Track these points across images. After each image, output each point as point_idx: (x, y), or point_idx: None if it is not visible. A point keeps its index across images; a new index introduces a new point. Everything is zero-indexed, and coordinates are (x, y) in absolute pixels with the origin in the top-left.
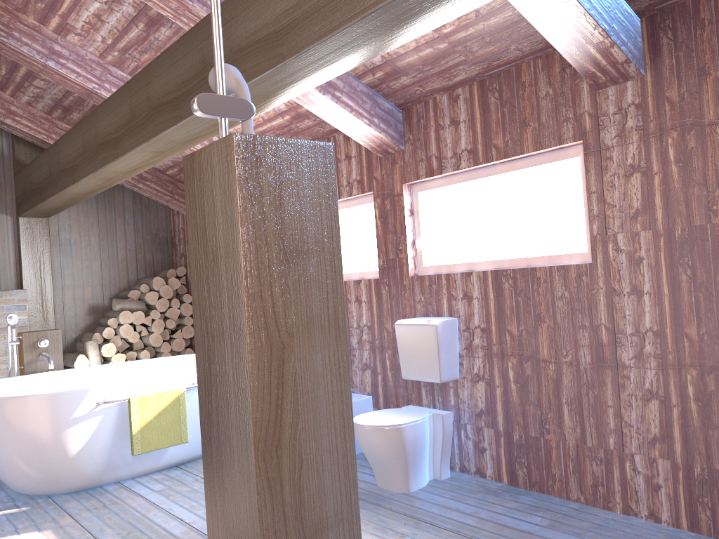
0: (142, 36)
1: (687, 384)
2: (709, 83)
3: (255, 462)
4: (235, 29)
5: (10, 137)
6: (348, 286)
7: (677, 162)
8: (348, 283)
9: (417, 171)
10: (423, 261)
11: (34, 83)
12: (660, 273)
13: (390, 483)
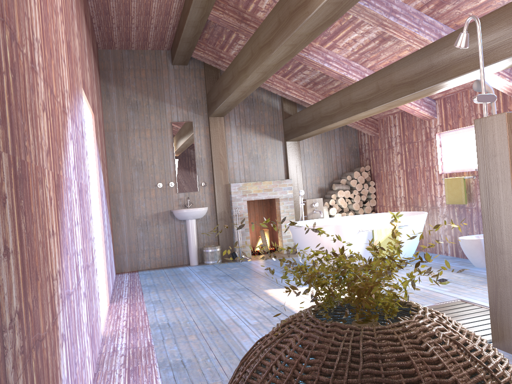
0: (375, 46)
1: None
2: None
3: None
4: (453, 49)
5: (280, 99)
6: None
7: None
8: None
9: None
10: None
11: (303, 72)
12: None
13: None
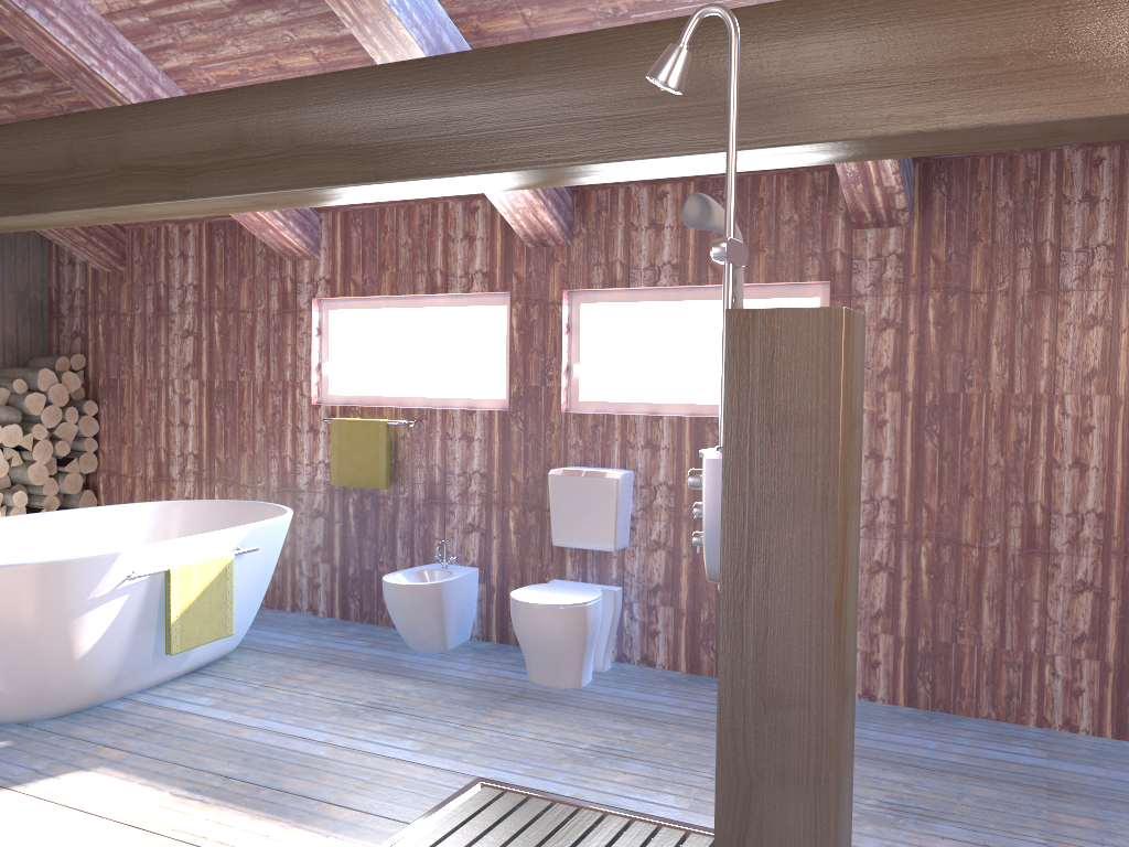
0: (220, 11)
1: (921, 555)
2: (979, 249)
3: (835, 625)
4: (526, 90)
5: None
6: (450, 416)
7: (937, 325)
8: (451, 413)
9: (589, 277)
10: (579, 394)
11: None
12: (904, 438)
13: (556, 677)
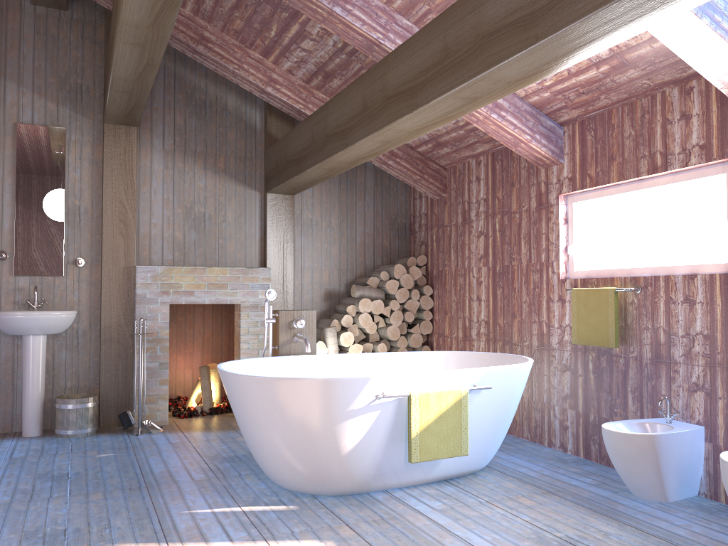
0: None
1: None
2: None
3: None
4: None
5: (263, 110)
6: (673, 282)
7: None
8: (673, 279)
9: None
10: None
11: (302, 45)
12: None
13: None
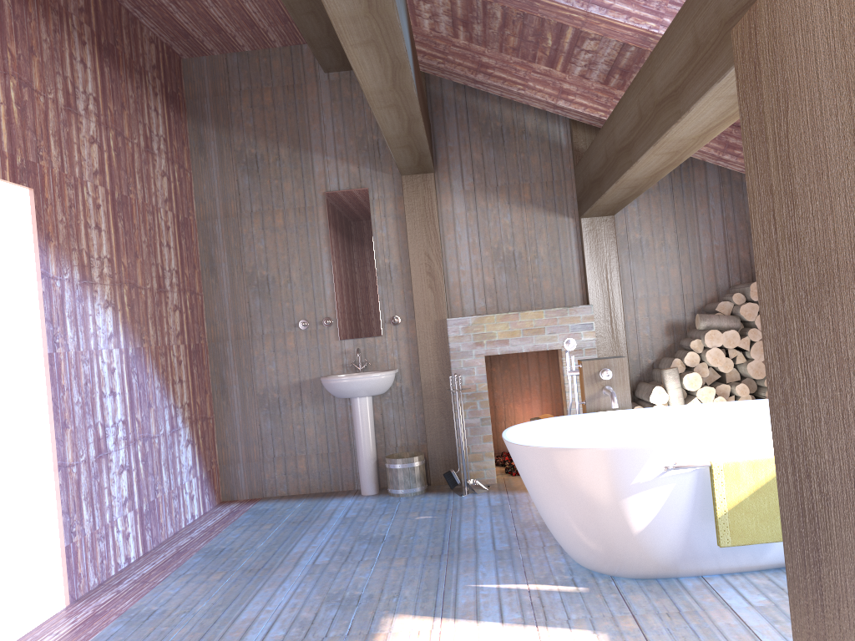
0: None
1: None
2: None
3: None
4: None
5: (567, 123)
6: None
7: None
8: None
9: None
10: None
11: (584, 47)
12: None
13: None
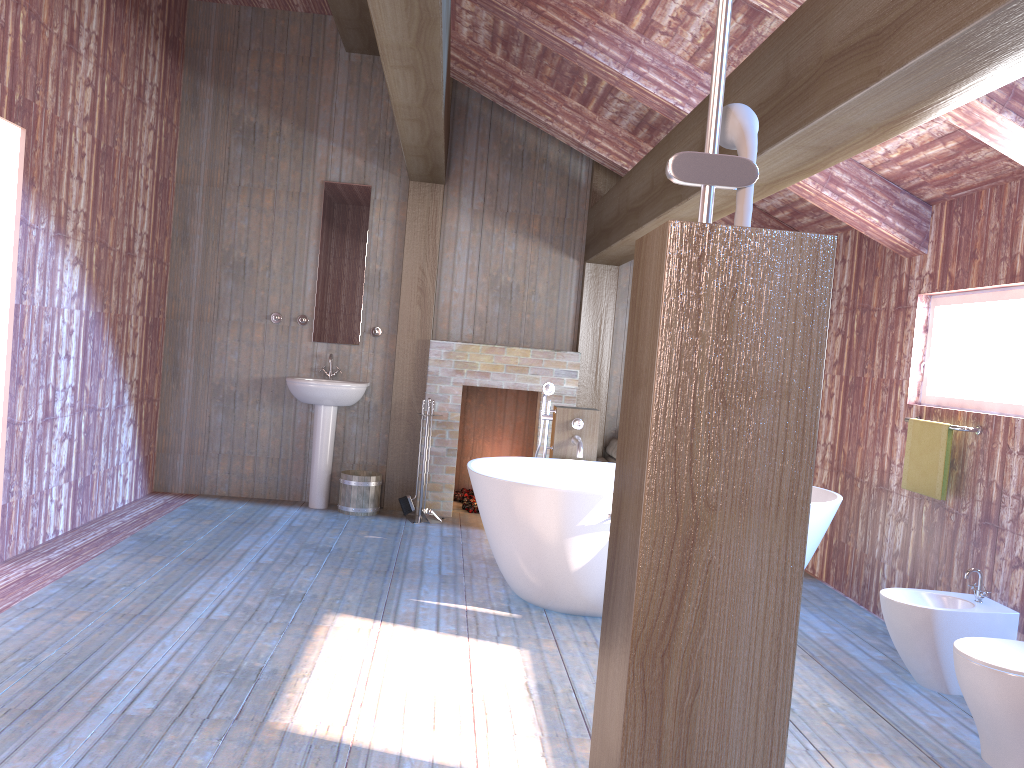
0: (741, 31)
1: None
2: None
3: (629, 664)
4: (829, 27)
5: (590, 161)
6: (1012, 426)
7: None
8: (1013, 422)
9: None
10: None
11: (617, 96)
12: None
13: (1000, 761)
